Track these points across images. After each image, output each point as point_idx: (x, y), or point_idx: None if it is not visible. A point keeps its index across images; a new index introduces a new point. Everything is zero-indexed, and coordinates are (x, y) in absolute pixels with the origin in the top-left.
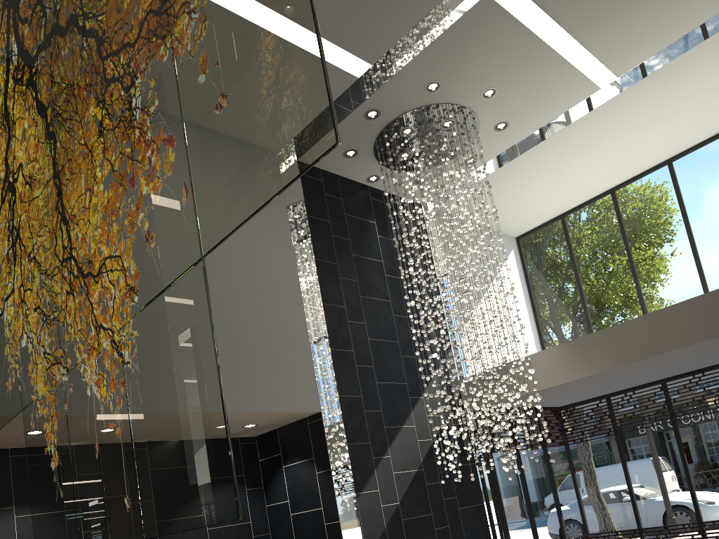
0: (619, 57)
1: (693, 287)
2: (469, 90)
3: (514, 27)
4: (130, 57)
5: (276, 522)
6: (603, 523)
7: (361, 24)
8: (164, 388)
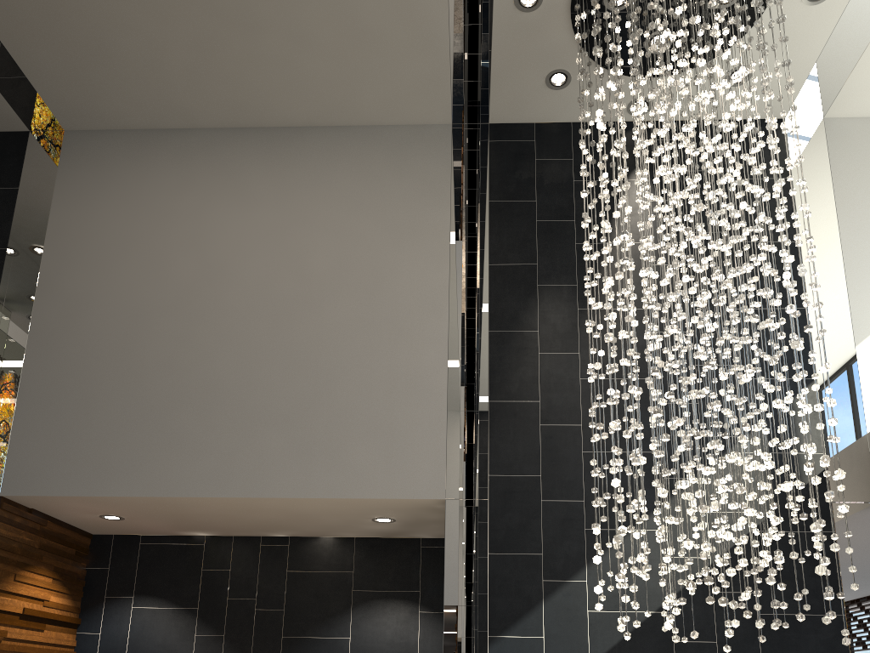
0: None
1: None
2: None
3: None
4: None
5: None
6: None
7: None
8: None
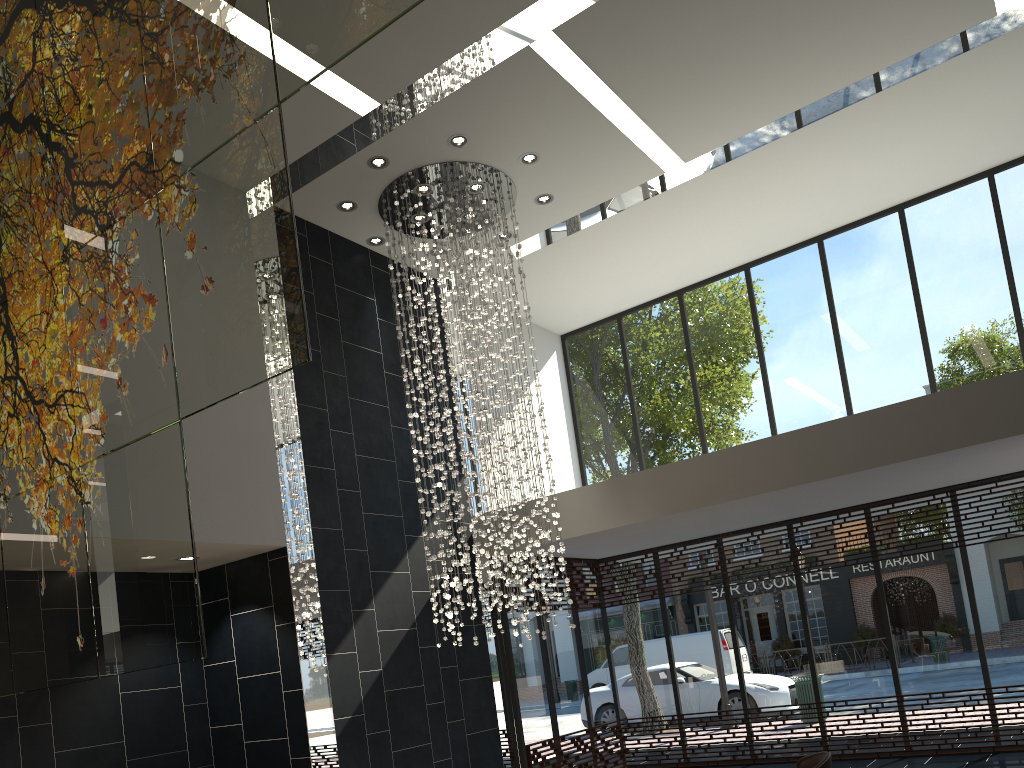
0: (686, 141)
1: (760, 425)
2: (504, 151)
3: (561, 87)
4: (108, 197)
5: (216, 688)
6: (638, 707)
7: (368, 54)
8: (131, 533)
